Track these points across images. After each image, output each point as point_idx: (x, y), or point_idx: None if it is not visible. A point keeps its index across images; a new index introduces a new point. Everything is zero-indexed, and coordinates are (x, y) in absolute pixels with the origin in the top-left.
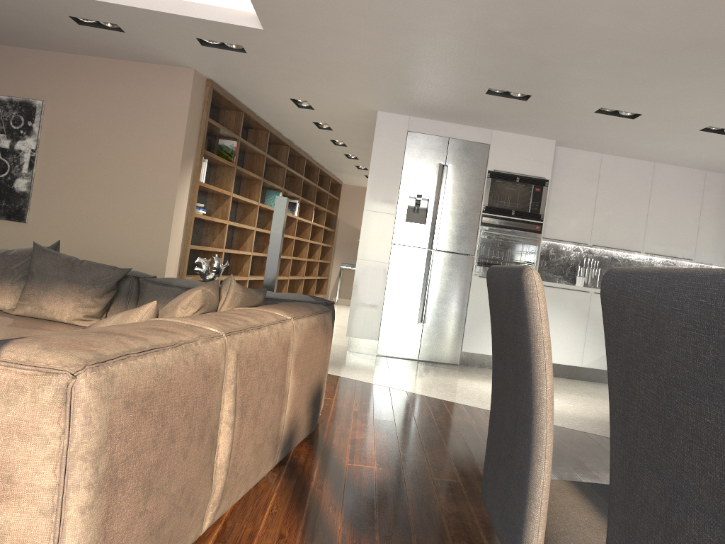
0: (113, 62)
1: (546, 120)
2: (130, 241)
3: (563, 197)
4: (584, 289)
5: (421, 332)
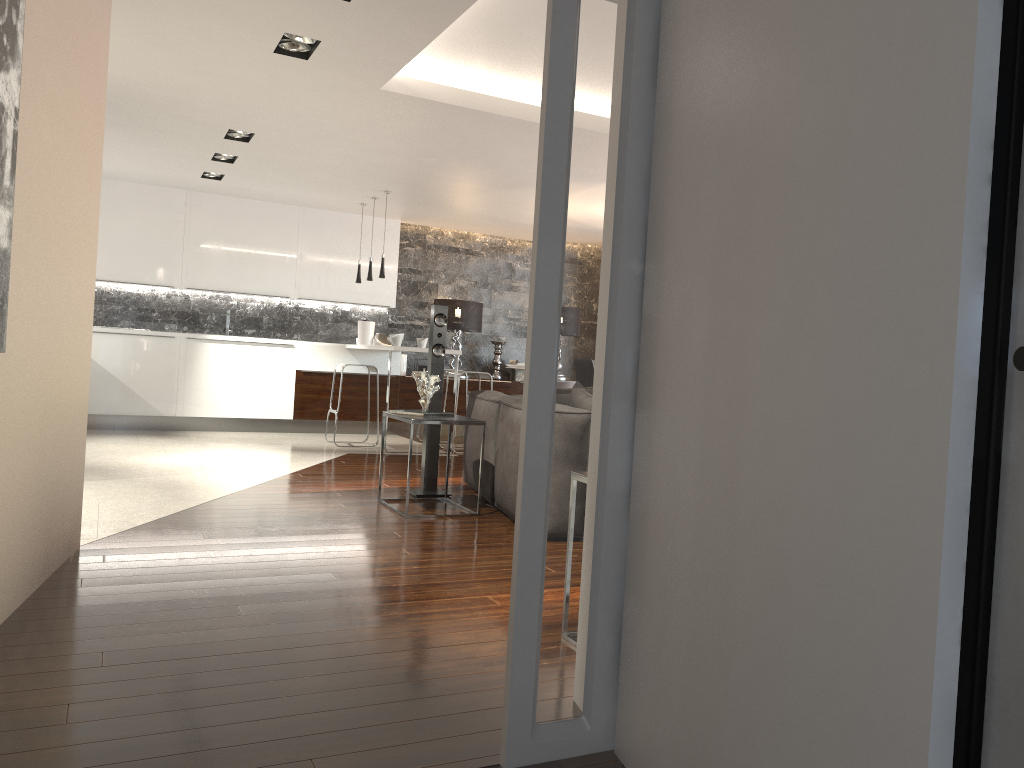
0: None
1: (151, 135)
2: (72, 360)
3: None
4: None
5: None
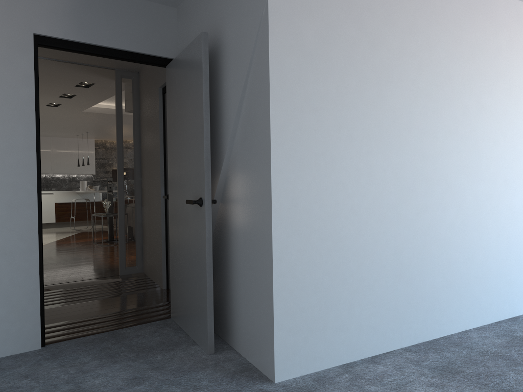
0: None
1: None
2: None
3: None
4: None
5: None
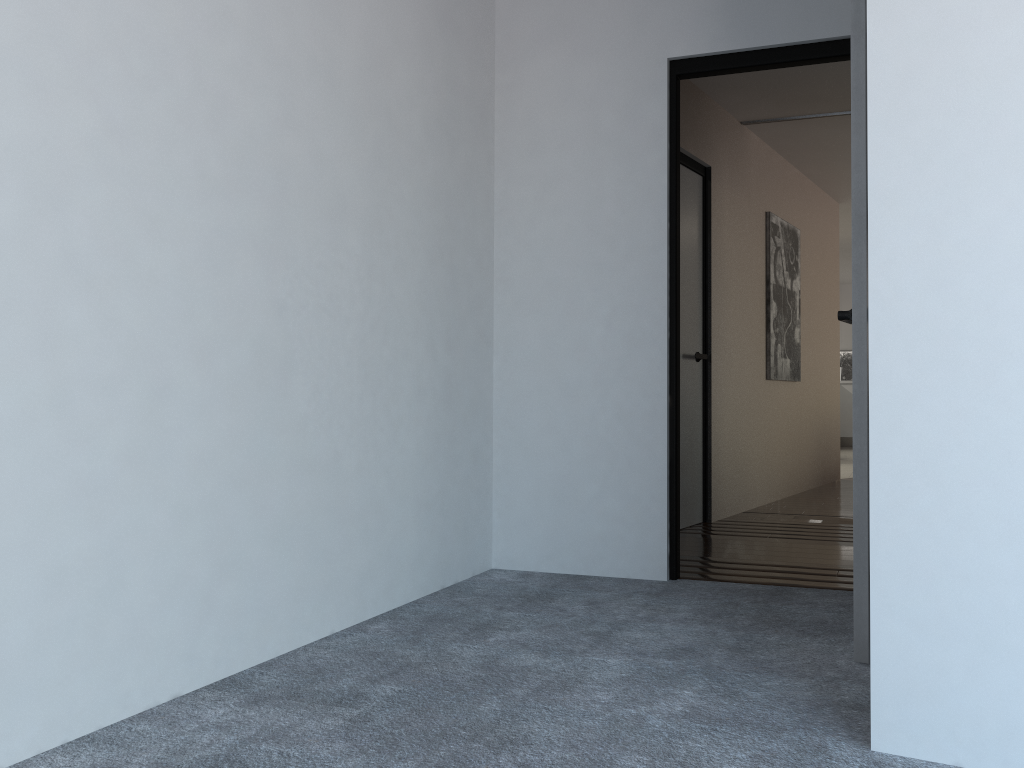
0: (816, 189)
1: None
2: (829, 388)
3: None
4: None
5: None
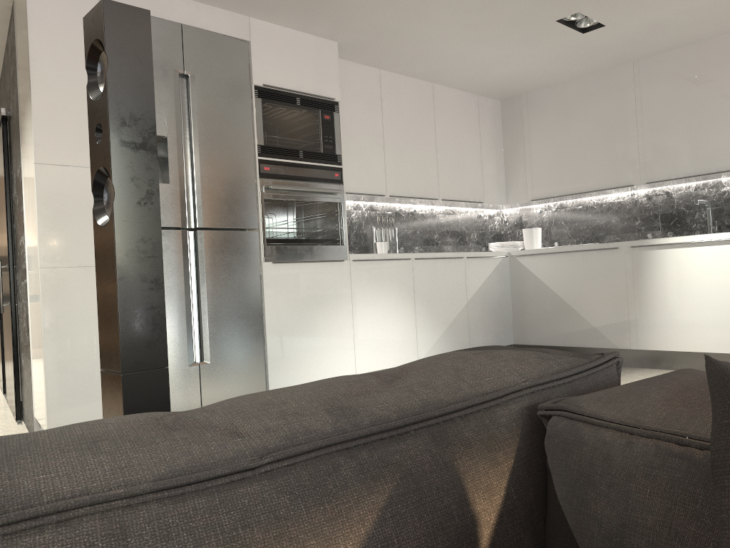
0: None
1: None
2: None
3: (347, 130)
4: (404, 256)
5: (199, 380)
